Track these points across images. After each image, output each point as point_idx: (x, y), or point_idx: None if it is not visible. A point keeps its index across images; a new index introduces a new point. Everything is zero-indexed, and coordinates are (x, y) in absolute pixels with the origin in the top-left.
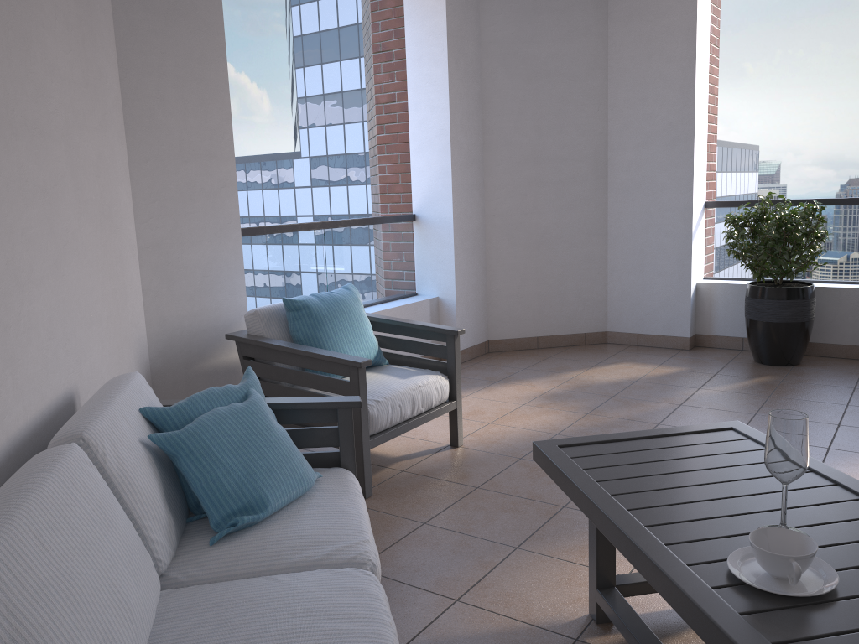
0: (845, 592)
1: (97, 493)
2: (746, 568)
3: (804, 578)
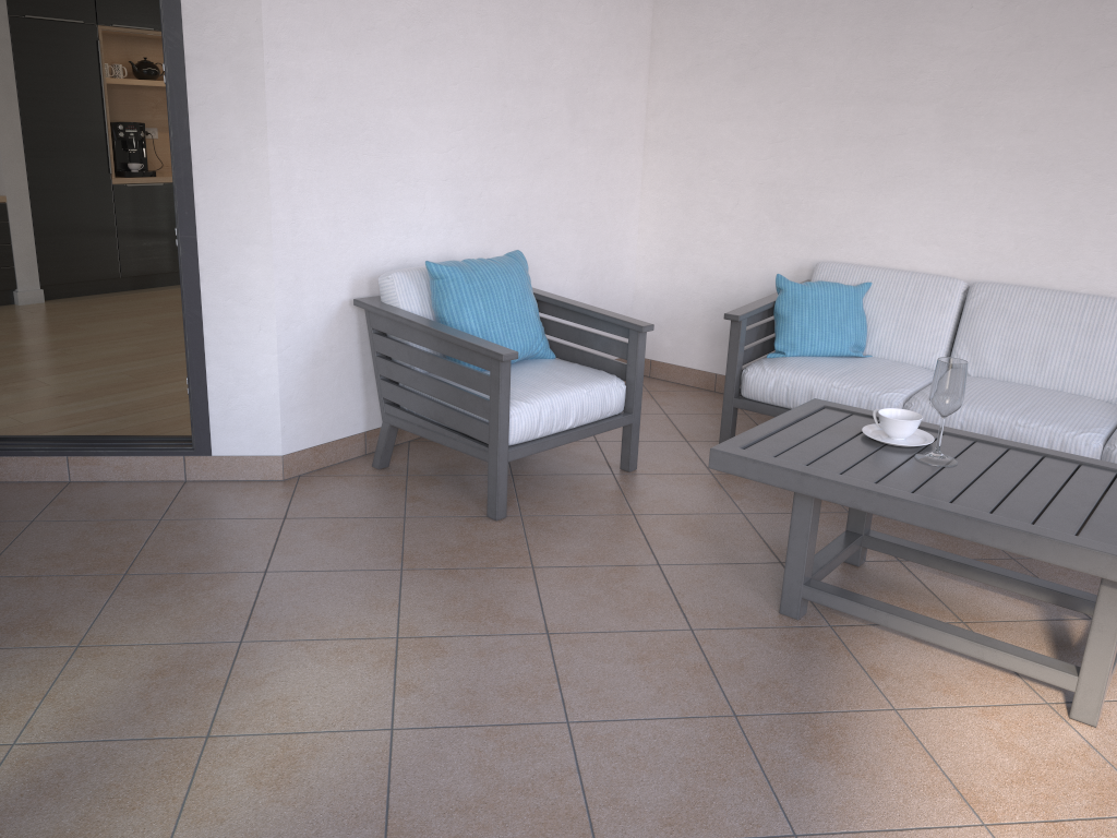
0: (859, 438)
1: (1108, 323)
2: (914, 436)
3: (883, 438)
